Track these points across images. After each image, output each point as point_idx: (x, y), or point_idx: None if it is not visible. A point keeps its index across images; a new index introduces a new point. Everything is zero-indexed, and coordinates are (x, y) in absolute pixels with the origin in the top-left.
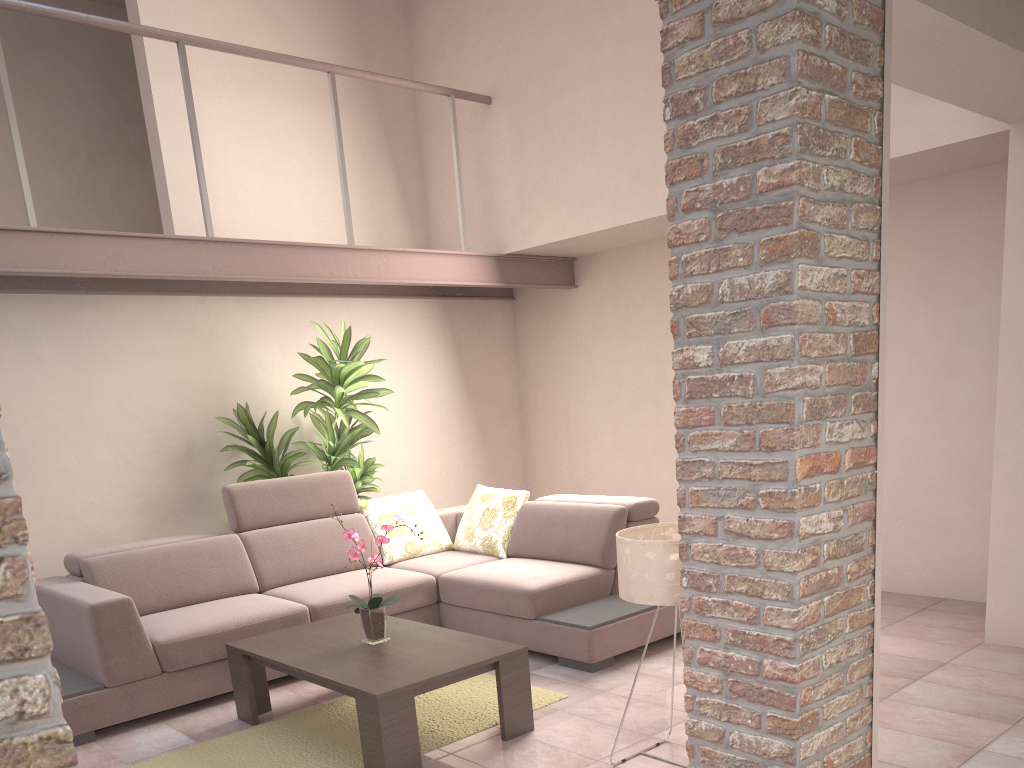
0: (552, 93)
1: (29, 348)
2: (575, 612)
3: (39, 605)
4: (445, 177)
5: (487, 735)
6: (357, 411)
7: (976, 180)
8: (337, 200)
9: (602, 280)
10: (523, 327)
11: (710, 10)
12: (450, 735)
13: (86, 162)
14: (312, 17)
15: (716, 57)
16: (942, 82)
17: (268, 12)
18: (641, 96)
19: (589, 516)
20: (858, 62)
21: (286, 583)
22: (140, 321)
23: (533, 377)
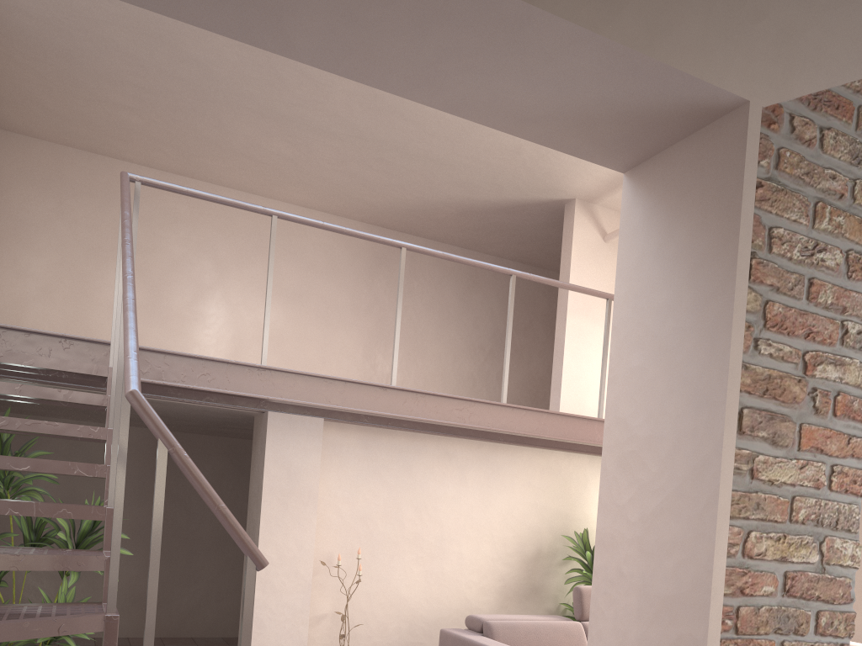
0: None
1: (462, 473)
2: None
3: None
4: None
5: None
6: None
7: None
8: None
9: None
10: None
11: None
12: None
13: (487, 355)
14: None
15: None
16: None
17: None
18: None
19: None
20: None
21: None
22: (528, 464)
23: None
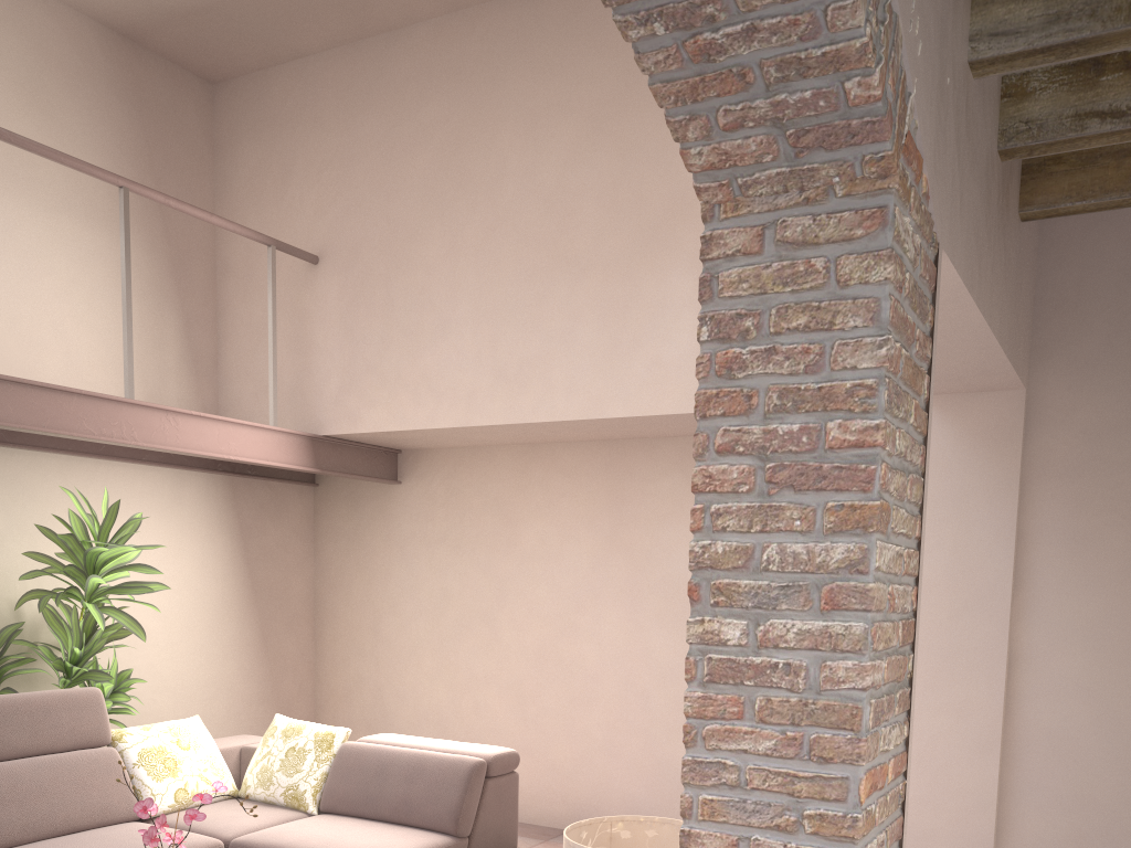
0: (399, 267)
1: None
2: None
3: None
4: (247, 335)
5: None
6: (116, 609)
7: None
8: (103, 339)
9: (433, 480)
10: (326, 519)
11: (773, 226)
12: None
13: None
14: (93, 119)
15: (779, 281)
16: None
17: (34, 99)
18: (510, 291)
19: (438, 768)
20: (919, 318)
21: None
22: None
23: (335, 579)
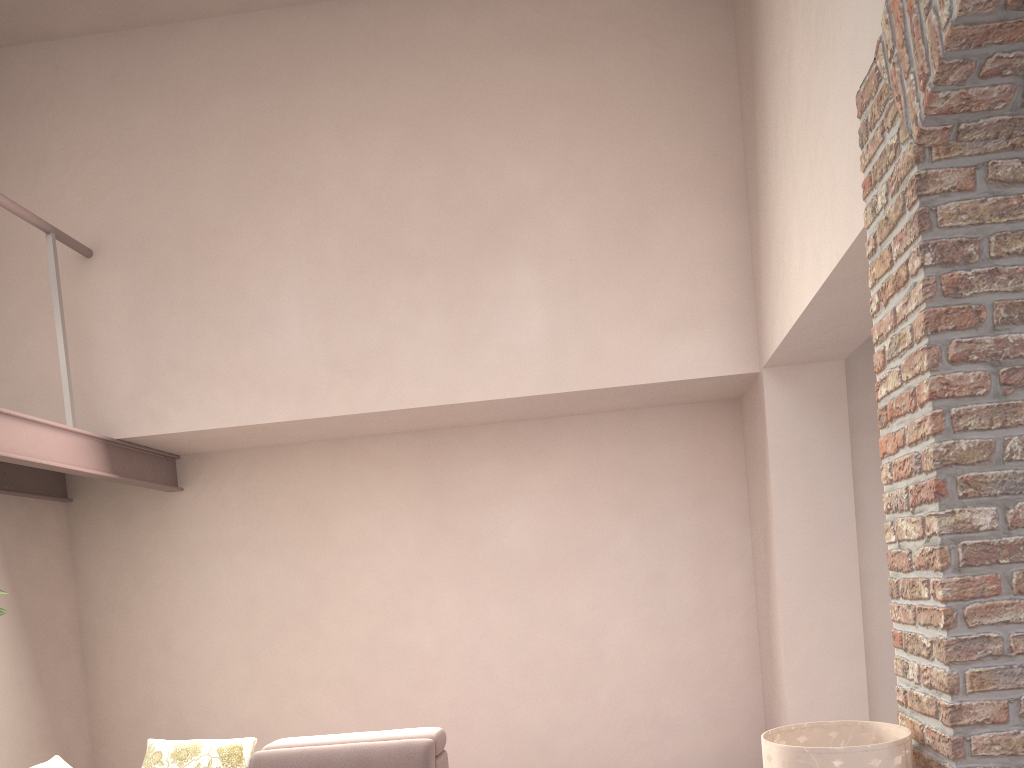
0: (201, 261)
1: None
2: None
3: None
4: None
5: None
6: None
7: (662, 416)
8: None
9: (223, 483)
10: (87, 536)
11: (983, 167)
12: None
13: None
14: None
15: (995, 213)
16: (826, 313)
17: None
18: (340, 285)
19: (387, 757)
20: None
21: None
22: None
23: (106, 599)
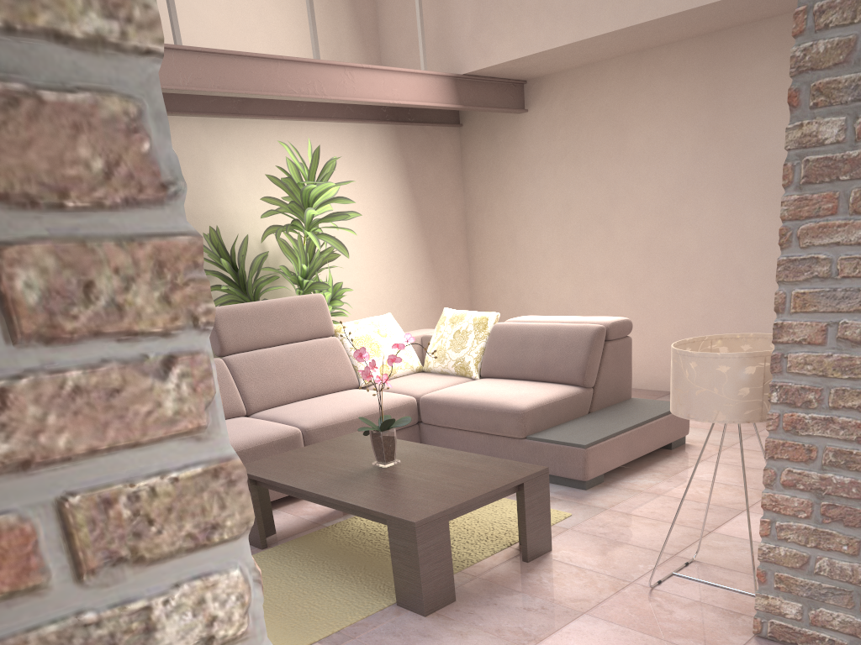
0: None
1: None
2: (563, 431)
3: (231, 446)
4: None
5: (506, 556)
6: (326, 234)
7: None
8: (293, 18)
9: (553, 103)
10: (470, 154)
11: None
12: (468, 557)
13: None
14: None
15: None
16: None
17: None
18: None
19: (567, 336)
20: None
21: (271, 406)
22: None
23: (480, 204)
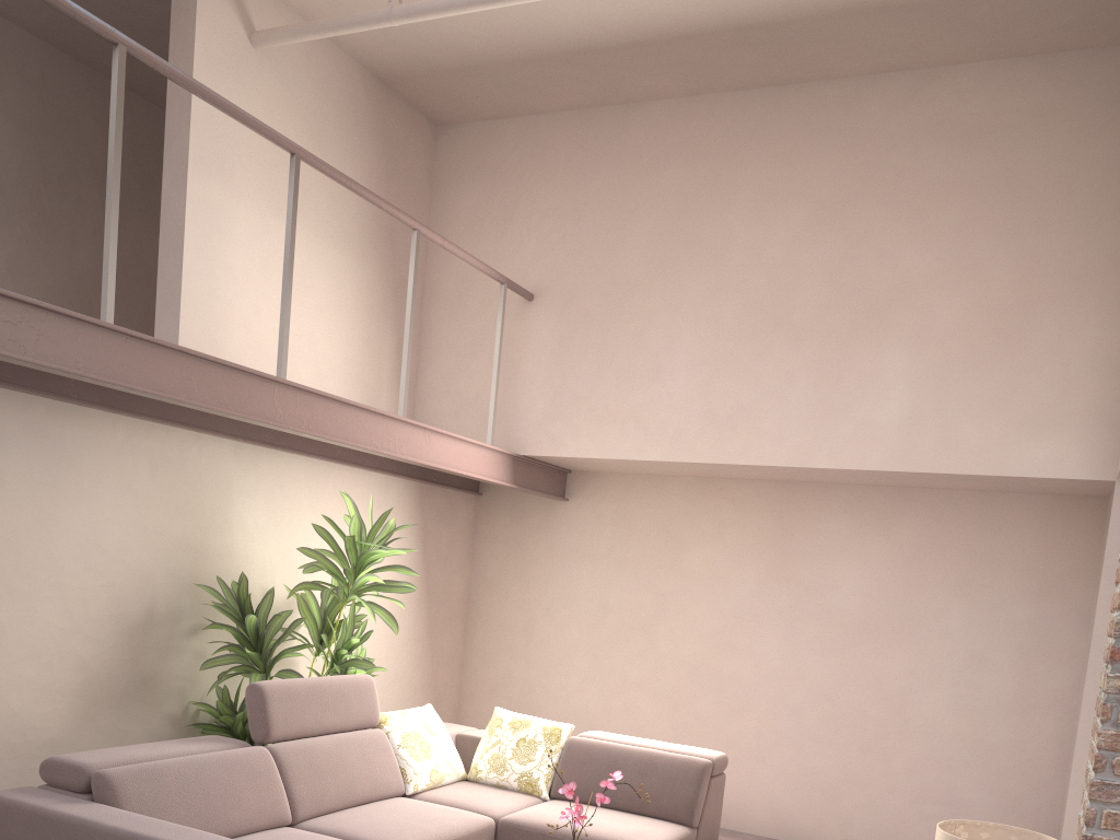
0: (616, 313)
1: None
2: None
3: None
4: (451, 356)
5: None
6: (375, 604)
7: (1020, 503)
8: (341, 353)
9: (601, 500)
10: (487, 526)
11: None
12: None
13: None
14: (353, 154)
15: None
16: None
17: (315, 135)
18: (727, 347)
19: (670, 766)
20: None
21: (318, 814)
22: (127, 449)
23: (491, 582)
